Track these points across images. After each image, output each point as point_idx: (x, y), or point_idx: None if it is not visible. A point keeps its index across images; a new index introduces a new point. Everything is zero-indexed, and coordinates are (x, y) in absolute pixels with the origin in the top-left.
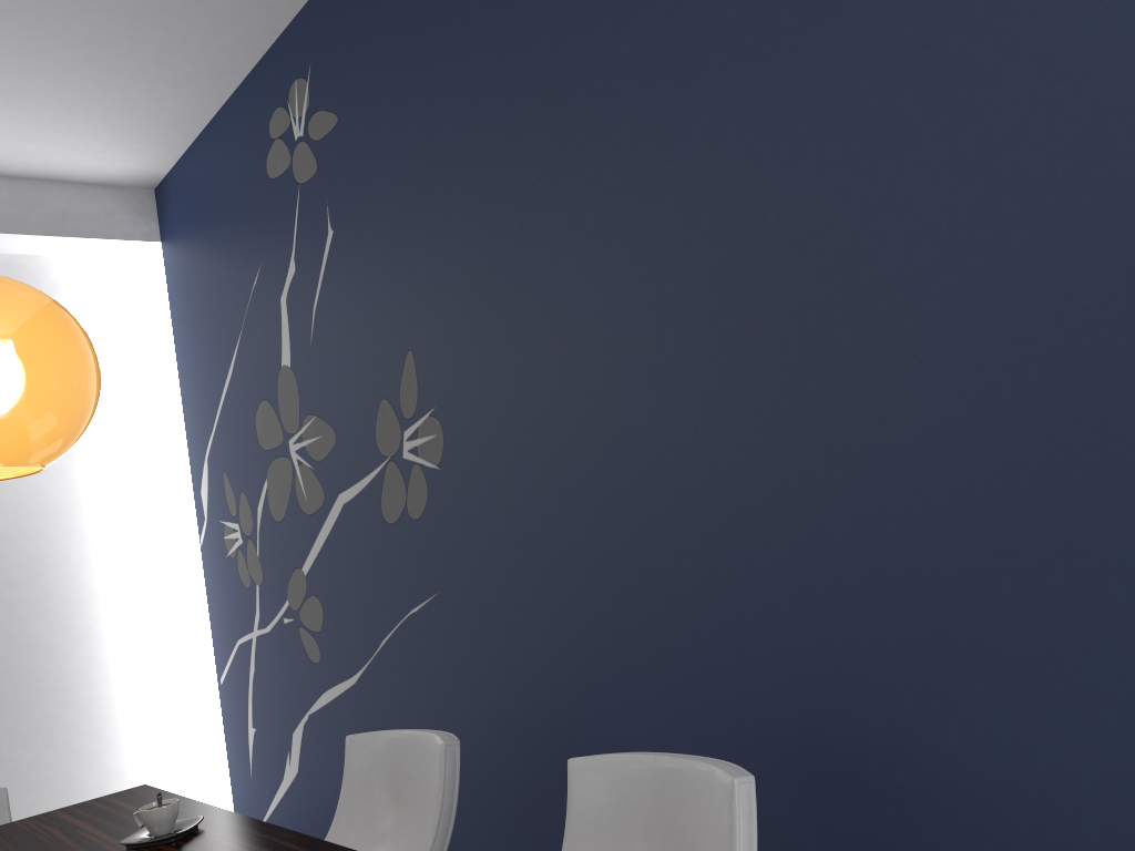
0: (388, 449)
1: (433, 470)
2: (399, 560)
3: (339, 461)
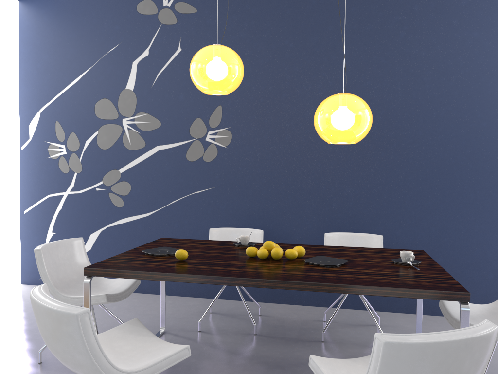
0: (196, 135)
1: (223, 147)
2: (192, 174)
3: (161, 134)
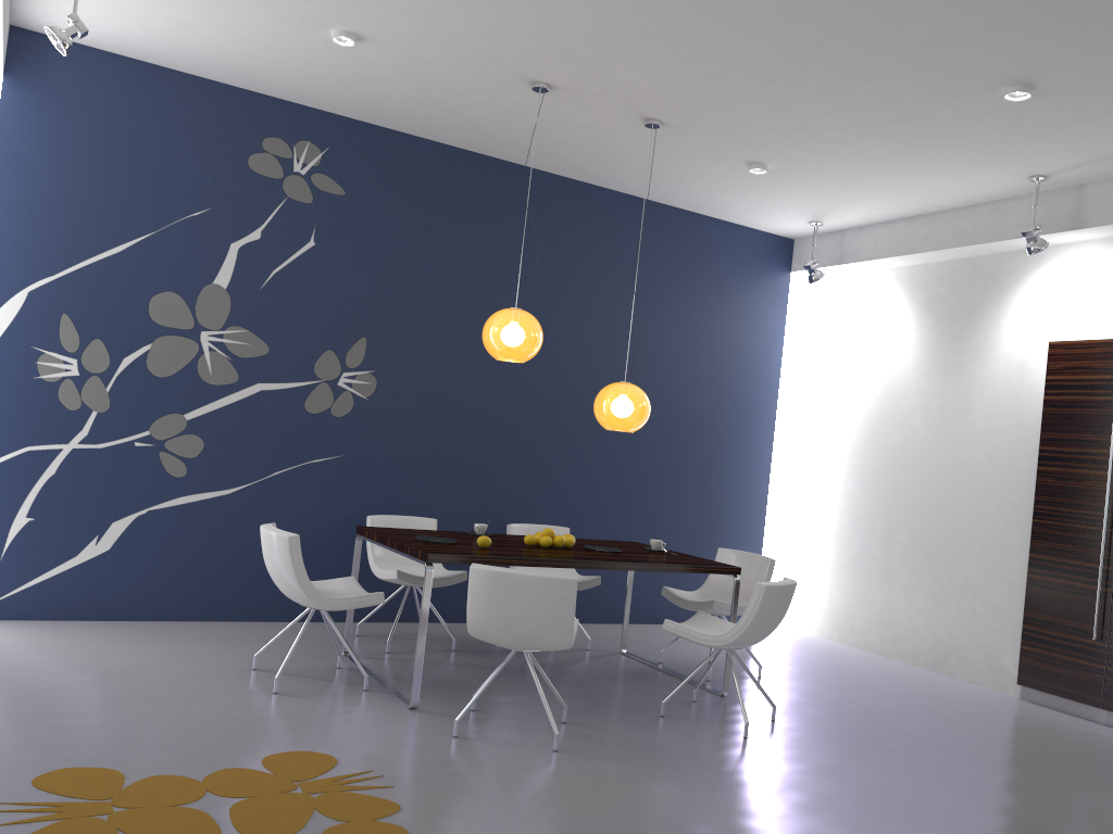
0: (325, 376)
1: (362, 398)
2: (312, 433)
3: (267, 365)
